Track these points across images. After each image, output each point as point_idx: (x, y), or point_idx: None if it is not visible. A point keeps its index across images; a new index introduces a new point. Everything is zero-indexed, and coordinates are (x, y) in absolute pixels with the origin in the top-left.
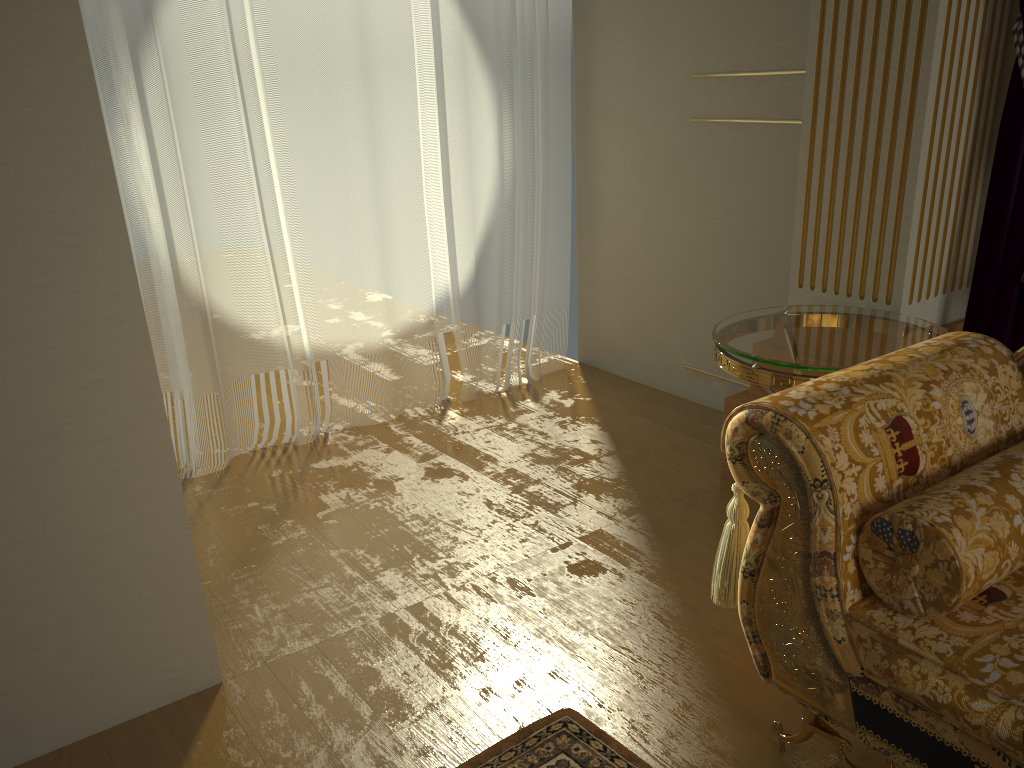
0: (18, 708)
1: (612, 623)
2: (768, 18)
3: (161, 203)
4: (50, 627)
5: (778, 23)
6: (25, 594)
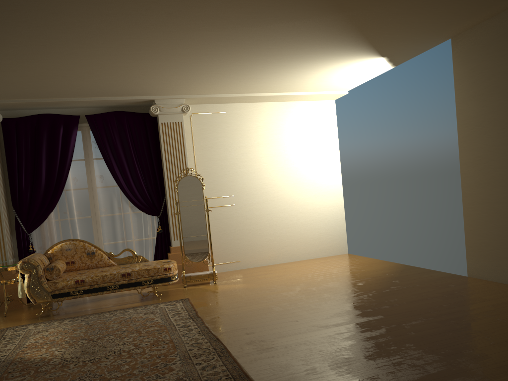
0: None
1: None
2: None
3: None
4: None
5: None
6: None
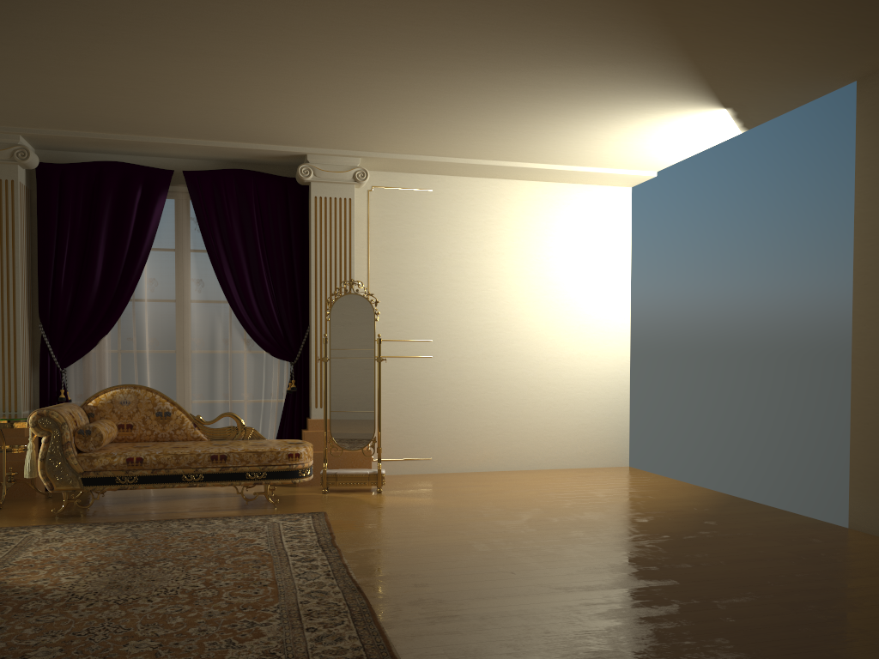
0: None
1: None
2: None
3: None
4: None
5: None
6: None
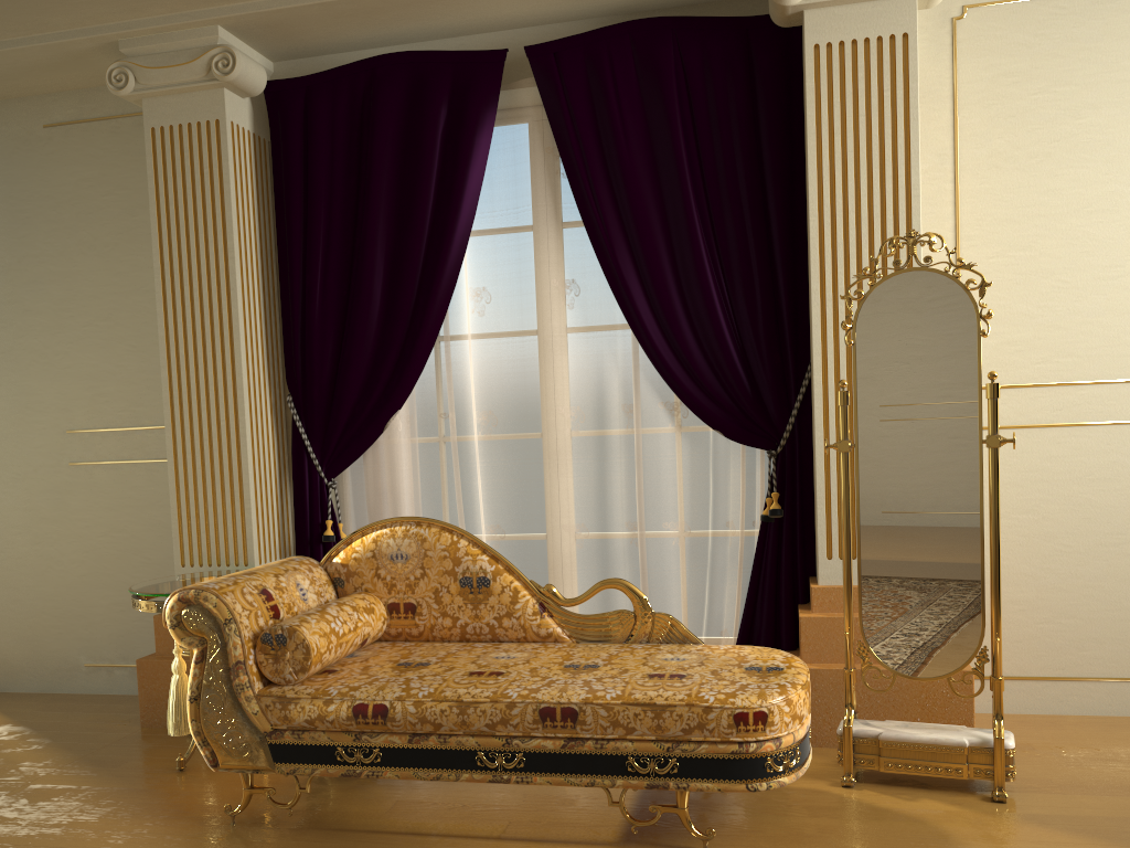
0: None
1: (84, 812)
2: (126, 392)
3: None
4: None
5: (135, 395)
6: None
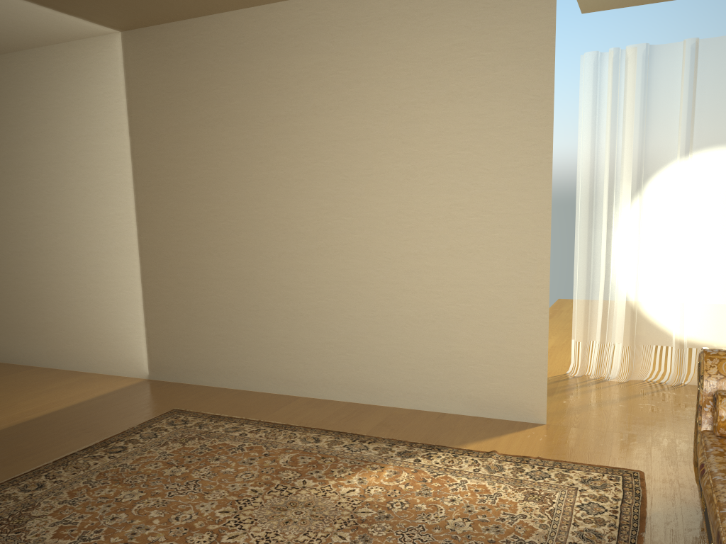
0: (483, 398)
1: None
2: None
3: (624, 261)
4: (498, 376)
5: None
6: (494, 363)
